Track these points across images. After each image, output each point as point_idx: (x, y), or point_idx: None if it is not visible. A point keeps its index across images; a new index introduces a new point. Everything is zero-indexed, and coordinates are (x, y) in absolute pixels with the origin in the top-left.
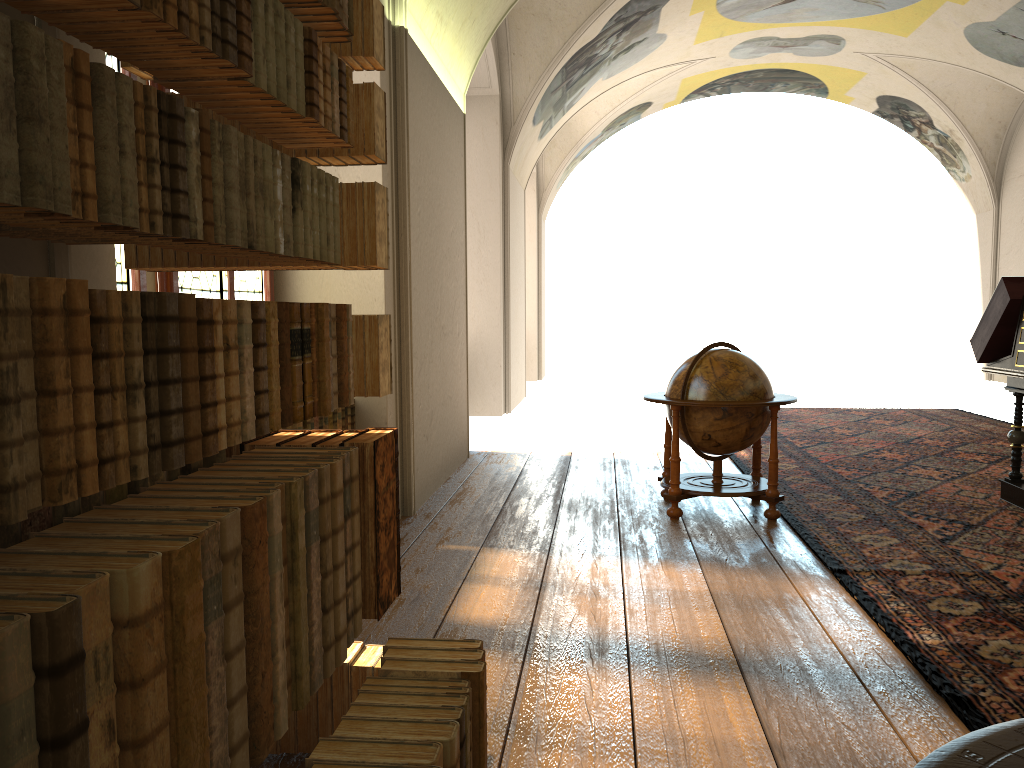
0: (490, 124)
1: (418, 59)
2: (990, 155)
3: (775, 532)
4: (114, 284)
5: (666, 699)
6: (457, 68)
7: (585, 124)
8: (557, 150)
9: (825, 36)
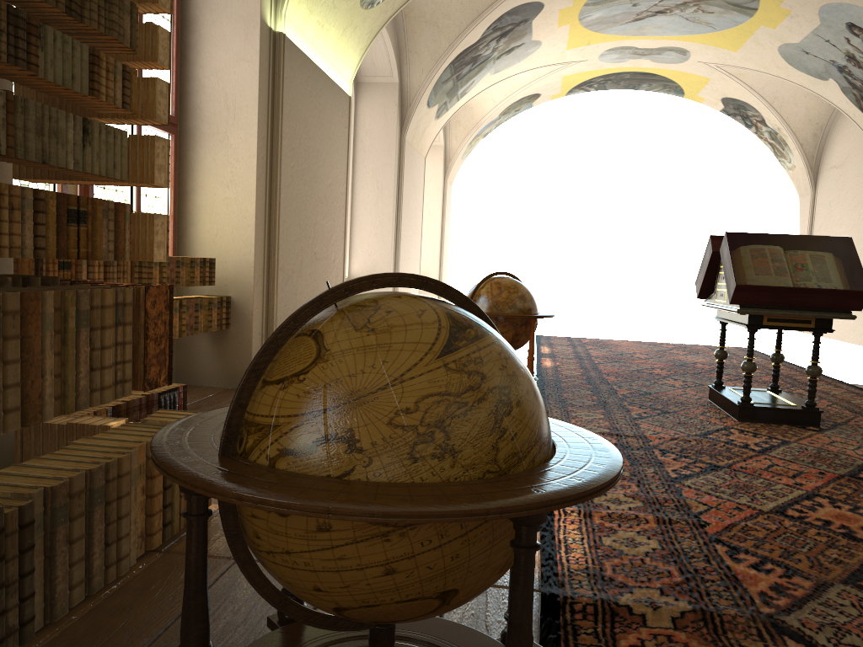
0: (390, 105)
1: (297, 55)
2: (809, 150)
3: None
4: None
5: None
6: (342, 62)
7: (484, 109)
8: (461, 128)
9: (673, 48)
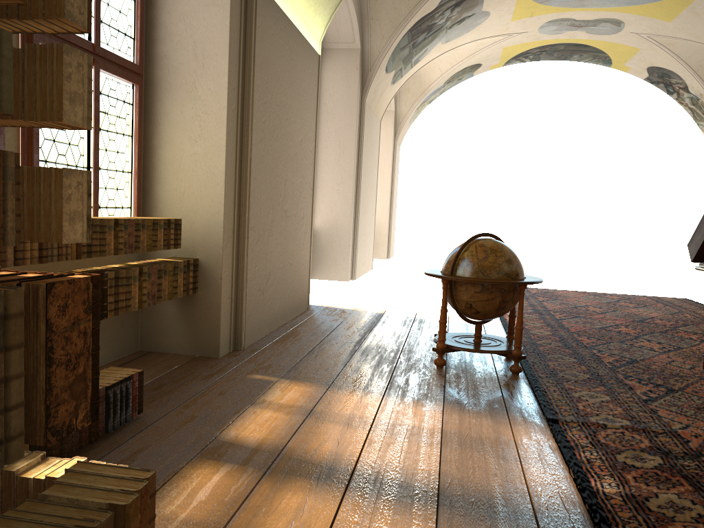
0: (352, 69)
1: (270, 5)
2: None
3: (514, 384)
4: None
5: (363, 525)
6: (312, 19)
7: (431, 77)
8: (410, 95)
9: (609, 19)
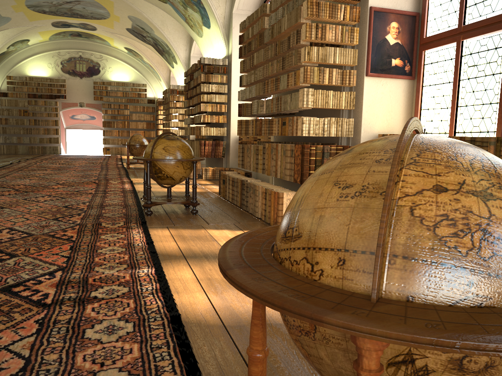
0: None
1: None
2: None
3: None
4: (361, 112)
5: None
6: None
7: None
8: None
9: None
